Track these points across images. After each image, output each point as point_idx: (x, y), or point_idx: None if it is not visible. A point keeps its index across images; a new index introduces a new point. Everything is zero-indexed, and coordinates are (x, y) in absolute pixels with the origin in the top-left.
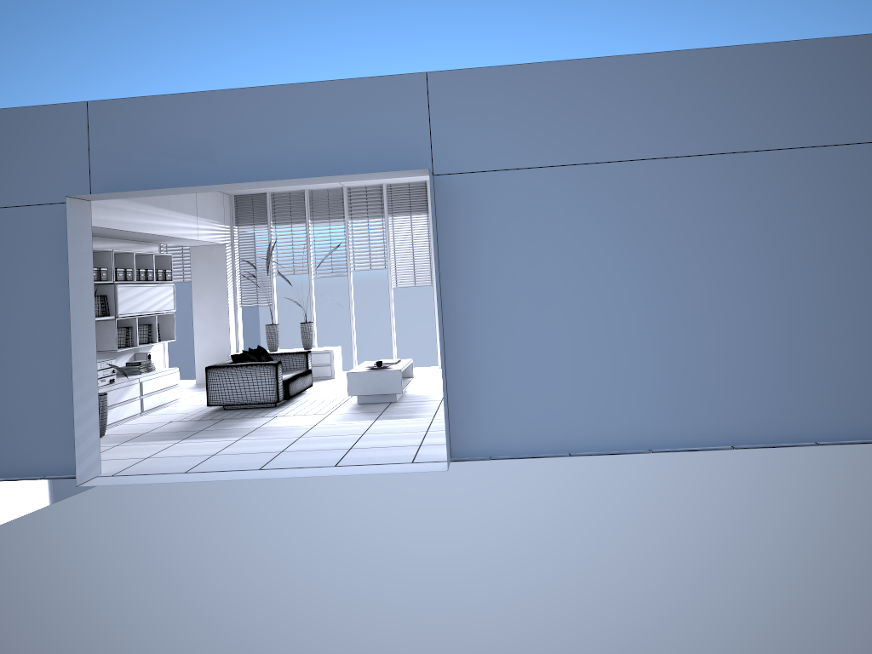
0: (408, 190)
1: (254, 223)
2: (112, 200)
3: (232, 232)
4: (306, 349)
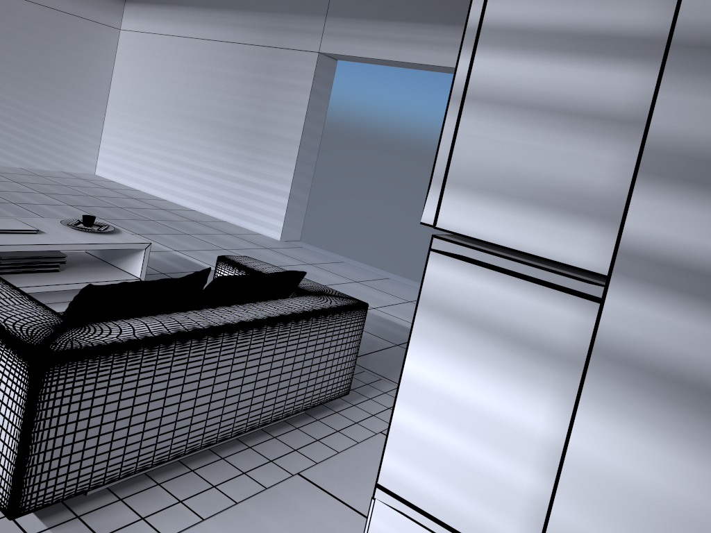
0: None
1: None
2: None
3: None
4: None
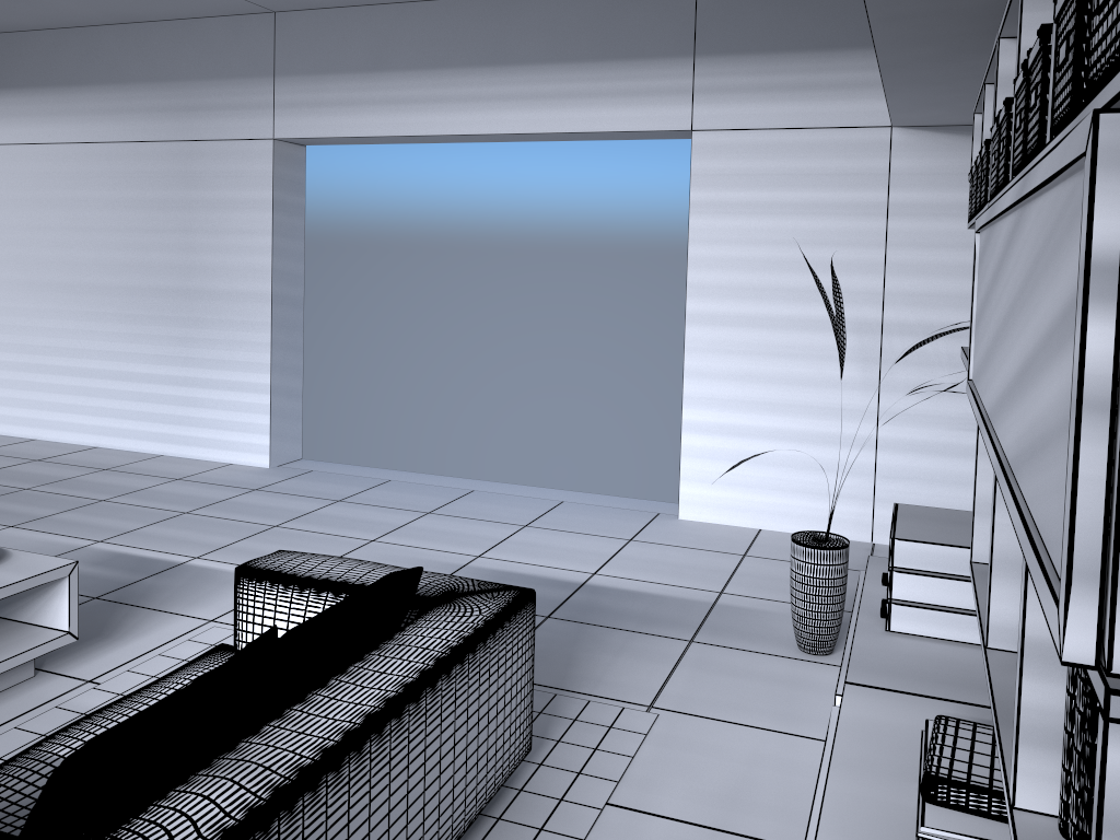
0: None
1: None
2: None
3: None
4: None
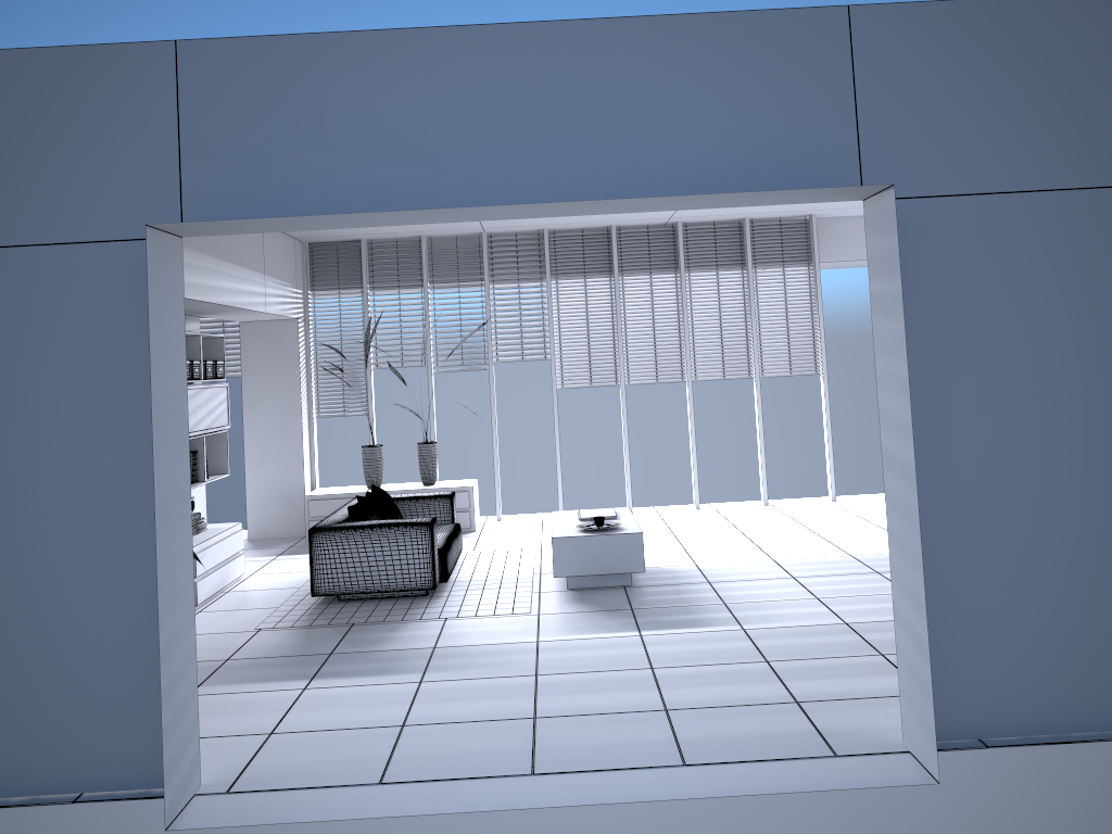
0: (581, 239)
1: (337, 287)
2: None
3: (305, 299)
4: (428, 485)
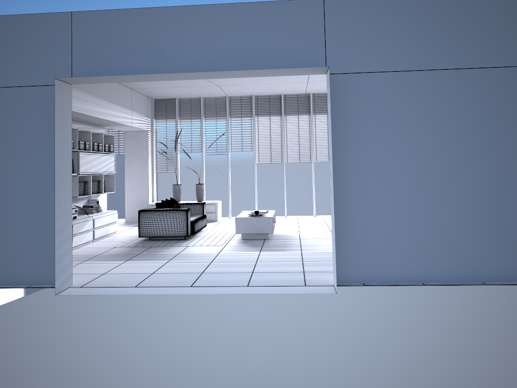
0: (268, 100)
1: (166, 118)
2: (79, 93)
3: (152, 123)
4: (199, 201)
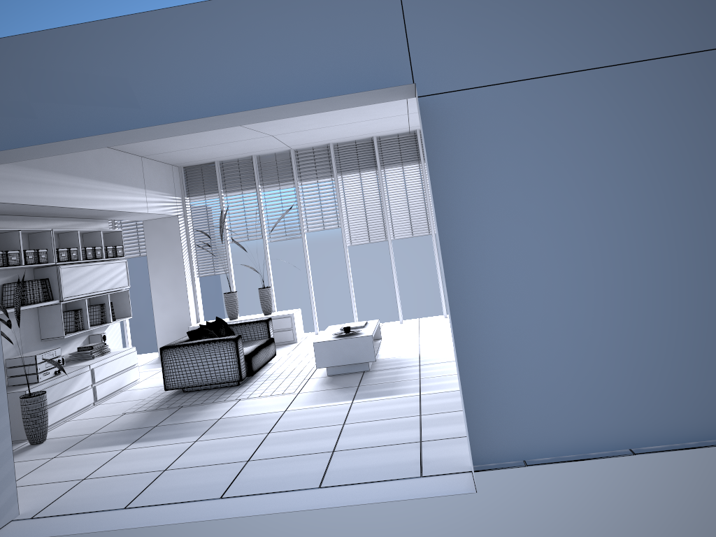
0: (355, 147)
1: (205, 193)
2: (44, 175)
3: (183, 203)
4: (266, 314)
